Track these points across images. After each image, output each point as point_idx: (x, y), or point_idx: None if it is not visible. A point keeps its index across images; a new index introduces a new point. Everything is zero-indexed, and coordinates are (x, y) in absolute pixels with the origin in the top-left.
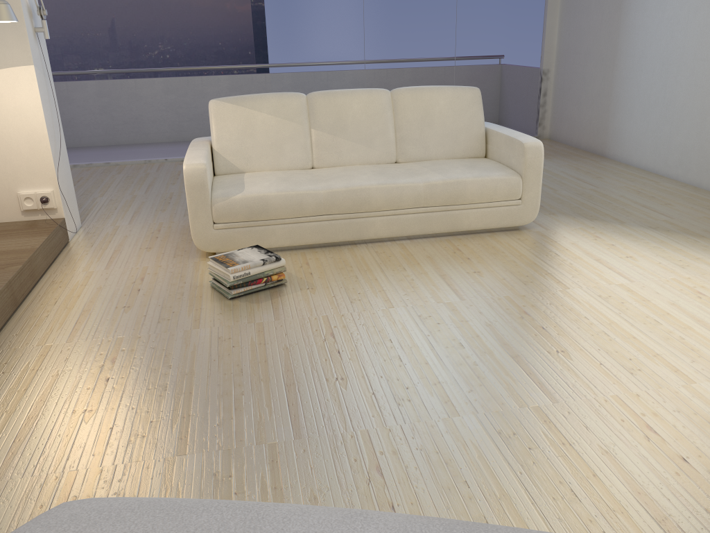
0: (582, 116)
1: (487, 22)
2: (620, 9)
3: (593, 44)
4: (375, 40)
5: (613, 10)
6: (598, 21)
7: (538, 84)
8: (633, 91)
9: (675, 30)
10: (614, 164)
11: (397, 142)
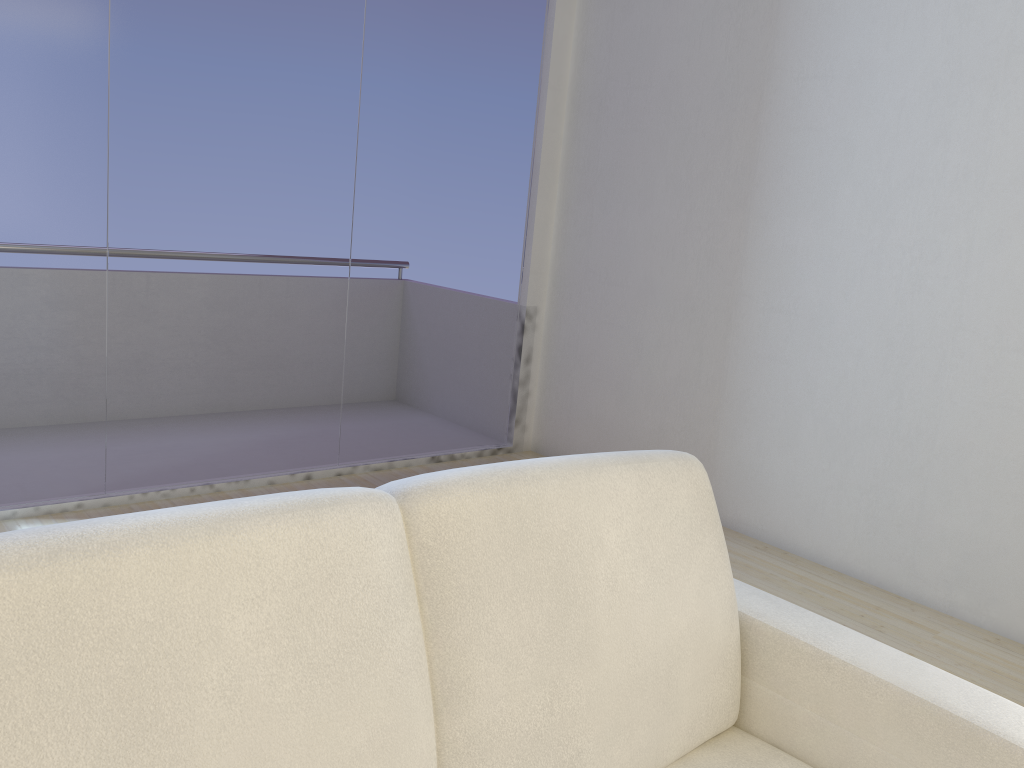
0: (633, 419)
1: (421, 195)
2: (747, 207)
3: (665, 272)
4: (142, 206)
5: (725, 208)
6: (678, 224)
7: (515, 337)
8: (794, 390)
9: (928, 273)
10: (756, 548)
11: (449, 765)
